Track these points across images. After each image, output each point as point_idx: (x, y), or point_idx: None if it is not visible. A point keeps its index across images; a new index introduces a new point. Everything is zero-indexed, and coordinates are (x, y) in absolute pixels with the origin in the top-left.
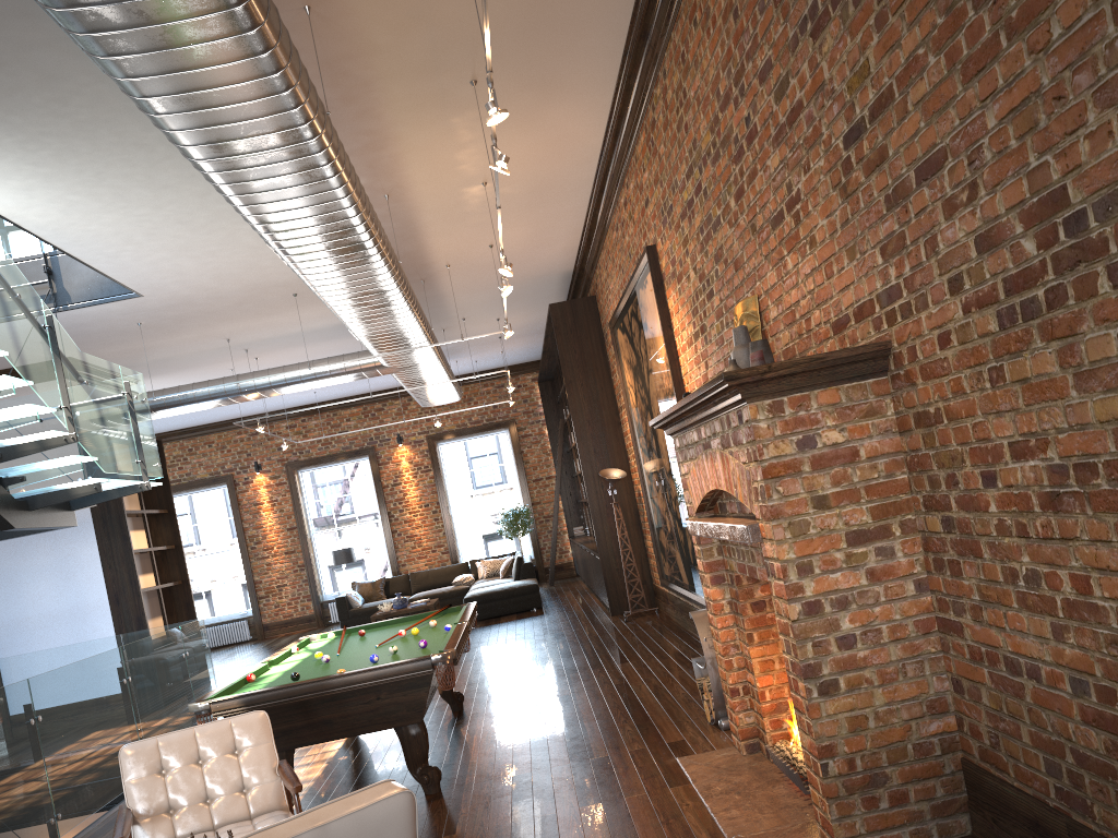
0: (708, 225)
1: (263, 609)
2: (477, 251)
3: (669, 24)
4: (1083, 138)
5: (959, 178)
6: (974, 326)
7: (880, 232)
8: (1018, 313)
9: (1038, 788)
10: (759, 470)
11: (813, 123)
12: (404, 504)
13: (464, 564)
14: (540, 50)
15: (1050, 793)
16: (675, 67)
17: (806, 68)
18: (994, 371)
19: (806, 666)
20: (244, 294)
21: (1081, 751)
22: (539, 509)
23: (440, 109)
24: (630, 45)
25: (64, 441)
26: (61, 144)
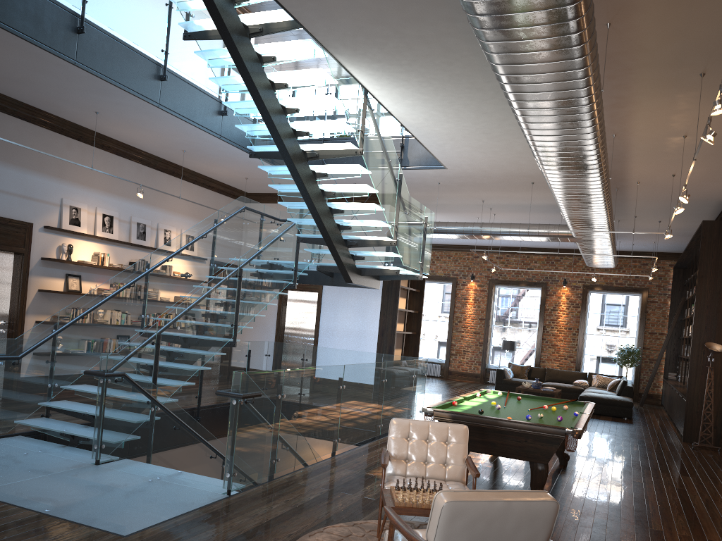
0: None
1: (451, 361)
2: (662, 177)
3: None
4: None
5: None
6: None
7: None
8: None
9: None
10: None
11: None
12: (555, 324)
13: (584, 373)
14: None
15: None
16: None
17: None
18: None
19: None
20: (502, 177)
21: None
22: (647, 353)
23: (671, 88)
24: None
25: (389, 243)
26: (439, 85)
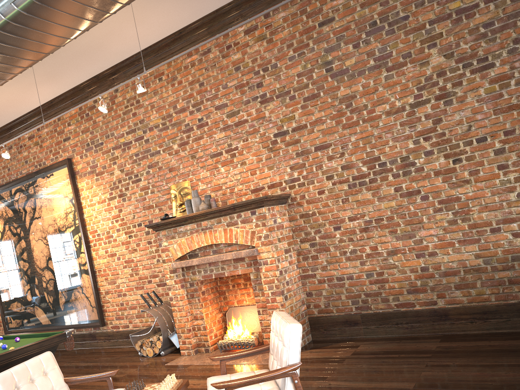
0: (145, 153)
1: None
2: None
3: (133, 74)
4: (387, 147)
5: (336, 151)
6: (337, 188)
7: (291, 162)
8: (357, 184)
9: (347, 310)
10: (266, 229)
11: (254, 127)
12: None
13: None
14: (72, 63)
15: (353, 310)
16: (131, 90)
17: (253, 110)
18: (344, 199)
19: (281, 291)
20: None
21: (368, 292)
22: None
23: None
24: (101, 74)
25: None
26: None
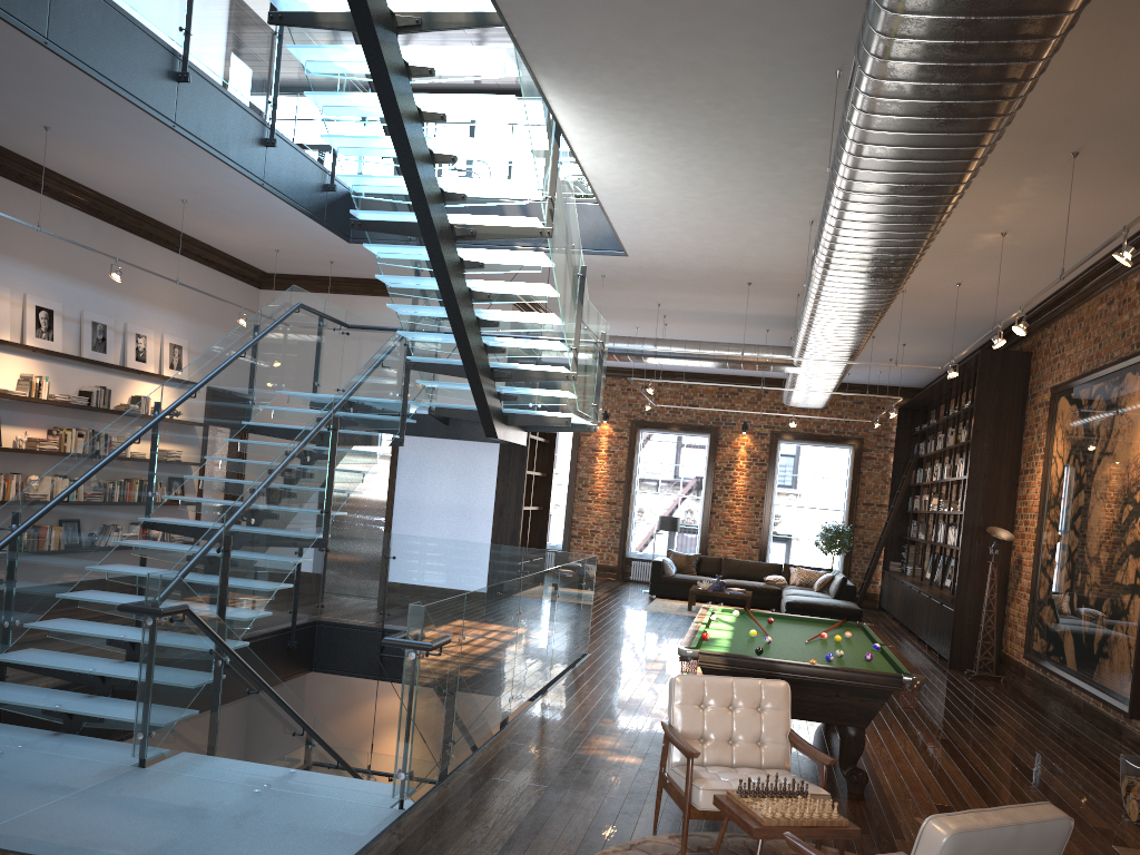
0: None
1: (572, 547)
2: (941, 285)
3: None
4: None
5: None
6: None
7: None
8: None
9: None
10: None
11: None
12: (730, 490)
13: (778, 565)
14: None
15: None
16: None
17: None
18: None
19: None
20: (708, 273)
21: None
22: (861, 533)
23: (1022, 168)
24: None
25: (565, 377)
26: (684, 135)
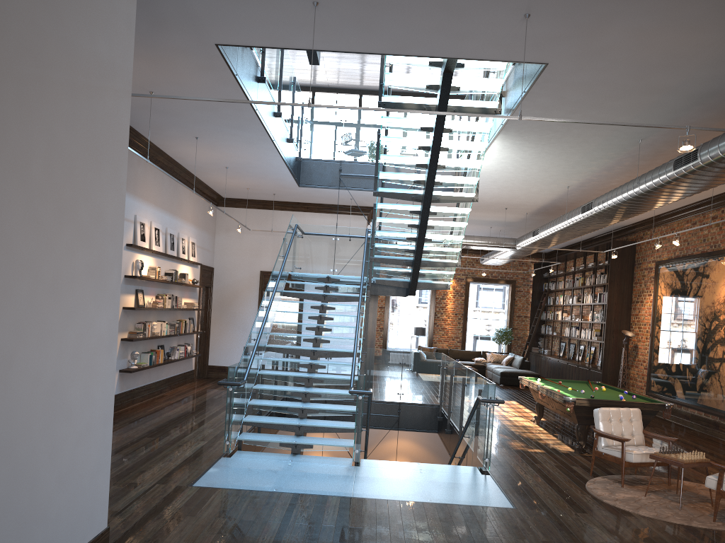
0: None
1: None
2: None
3: None
4: None
5: None
6: None
7: None
8: None
9: None
10: None
11: None
12: (444, 310)
13: (479, 352)
14: None
15: None
16: None
17: None
18: None
19: None
20: (488, 203)
21: None
22: (516, 332)
23: None
24: None
25: (455, 265)
26: (543, 155)
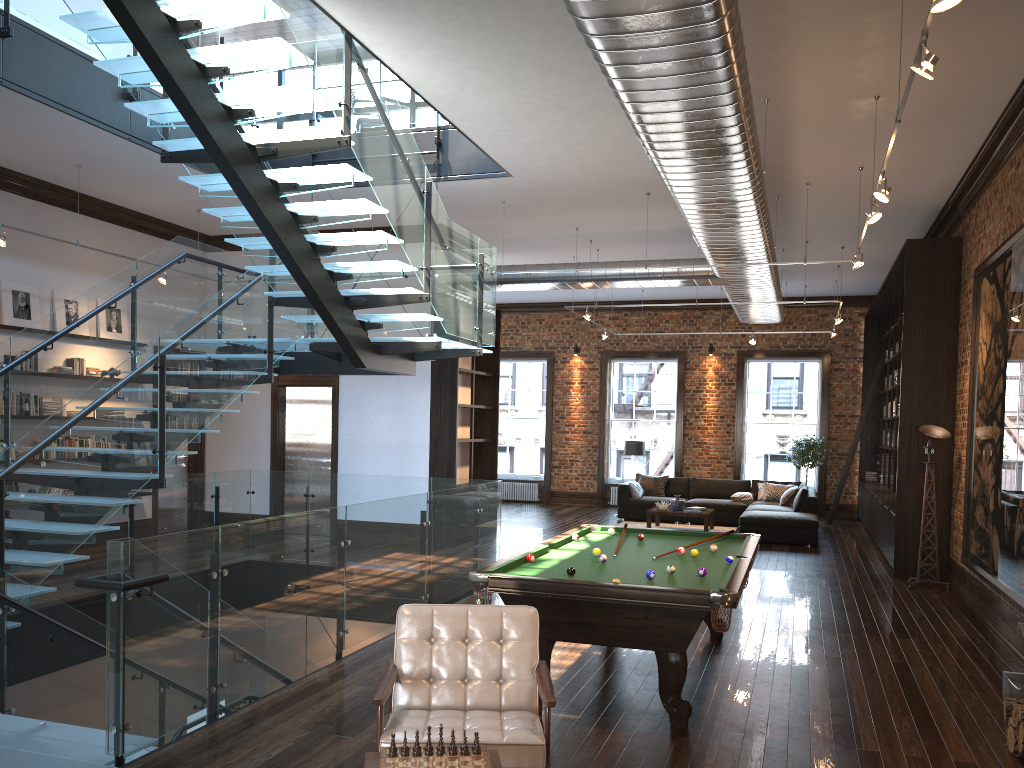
0: None
1: (553, 477)
2: (844, 172)
3: None
4: None
5: None
6: None
7: None
8: None
9: None
10: None
11: None
12: (701, 411)
13: (746, 482)
14: None
15: None
16: None
17: None
18: None
19: None
20: (601, 186)
21: None
22: (834, 445)
23: (854, 5)
24: None
25: (419, 299)
26: (469, 16)
